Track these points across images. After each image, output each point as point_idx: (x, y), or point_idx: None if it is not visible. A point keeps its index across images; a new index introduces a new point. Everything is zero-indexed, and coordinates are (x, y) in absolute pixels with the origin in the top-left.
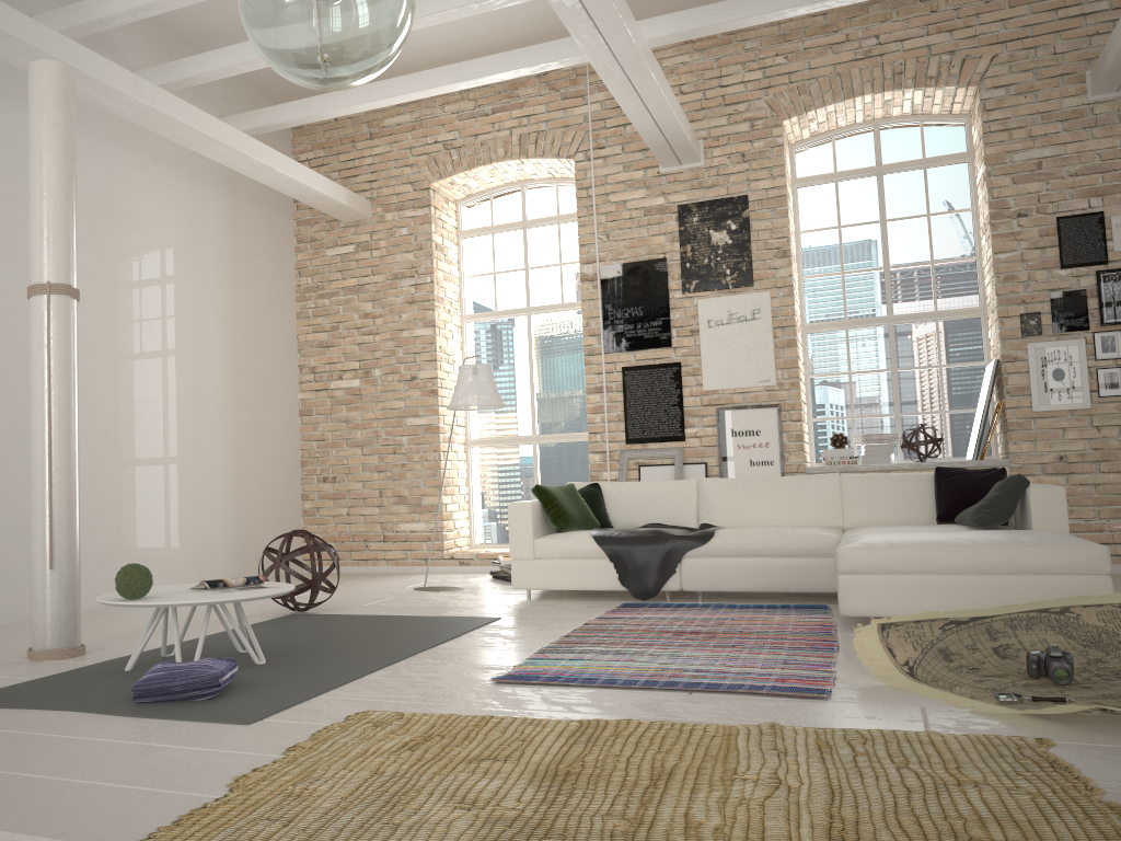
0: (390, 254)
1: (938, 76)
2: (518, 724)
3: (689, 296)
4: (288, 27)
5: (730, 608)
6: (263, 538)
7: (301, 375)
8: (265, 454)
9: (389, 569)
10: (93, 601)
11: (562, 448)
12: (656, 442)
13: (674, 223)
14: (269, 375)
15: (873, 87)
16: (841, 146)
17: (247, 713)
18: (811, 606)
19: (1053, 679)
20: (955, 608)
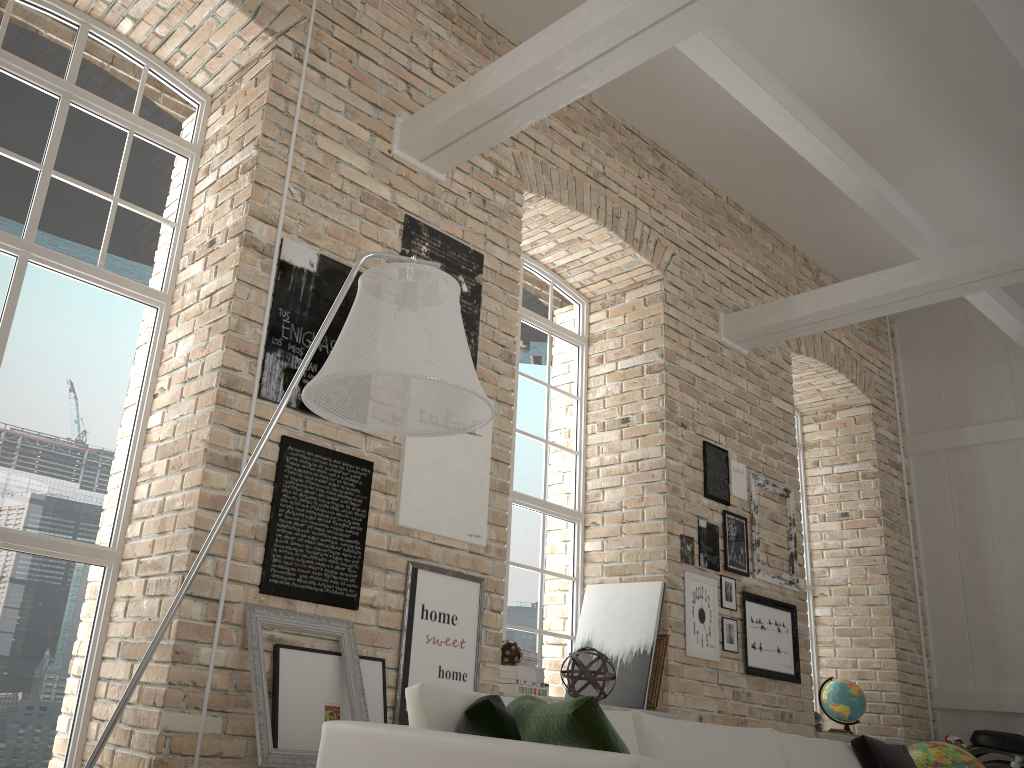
0: None
1: (641, 242)
2: None
3: None
4: None
5: None
6: None
7: None
8: None
9: None
10: None
11: (12, 564)
12: (311, 602)
13: (397, 238)
14: None
15: (598, 214)
16: None
17: None
18: None
19: None
20: None
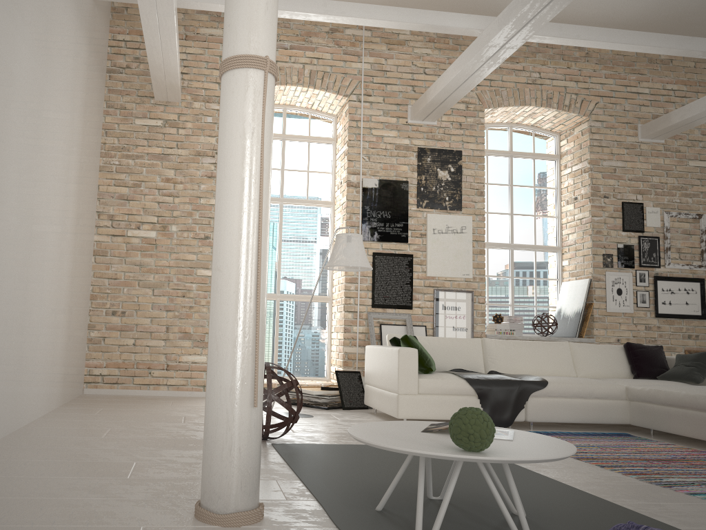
0: (194, 135)
1: (569, 106)
2: None
3: (421, 210)
4: None
5: (579, 435)
6: (73, 362)
7: (98, 220)
8: (80, 286)
9: (170, 394)
10: (4, 429)
11: (298, 305)
12: (392, 308)
13: (414, 159)
14: (87, 215)
15: (536, 102)
16: (491, 134)
17: None
18: (619, 433)
19: None
20: None
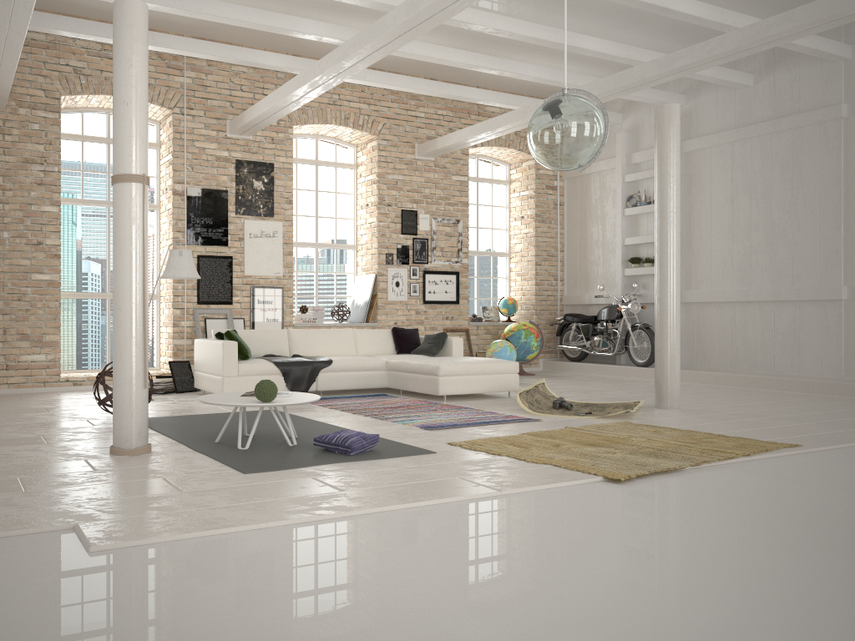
0: (22, 142)
1: (363, 125)
2: (513, 437)
3: (239, 216)
4: (585, 152)
5: (352, 397)
6: None
7: None
8: None
9: (12, 391)
10: None
11: None
12: (215, 304)
13: (233, 170)
14: None
15: (336, 121)
16: (300, 144)
17: (417, 450)
18: (379, 394)
19: (568, 408)
20: (476, 389)
